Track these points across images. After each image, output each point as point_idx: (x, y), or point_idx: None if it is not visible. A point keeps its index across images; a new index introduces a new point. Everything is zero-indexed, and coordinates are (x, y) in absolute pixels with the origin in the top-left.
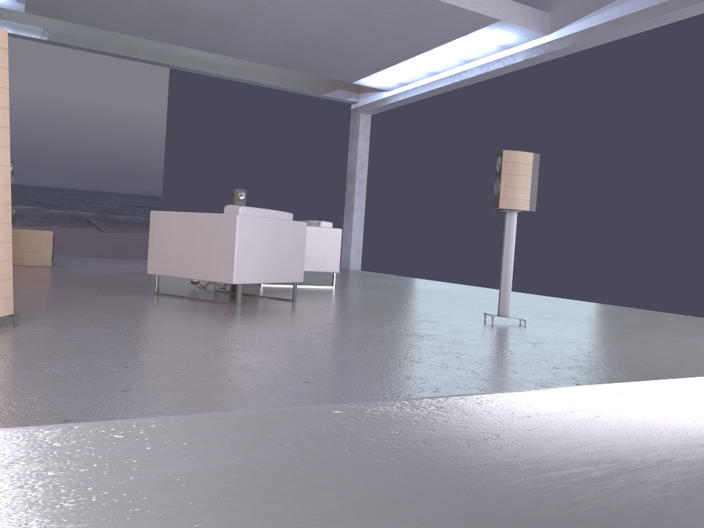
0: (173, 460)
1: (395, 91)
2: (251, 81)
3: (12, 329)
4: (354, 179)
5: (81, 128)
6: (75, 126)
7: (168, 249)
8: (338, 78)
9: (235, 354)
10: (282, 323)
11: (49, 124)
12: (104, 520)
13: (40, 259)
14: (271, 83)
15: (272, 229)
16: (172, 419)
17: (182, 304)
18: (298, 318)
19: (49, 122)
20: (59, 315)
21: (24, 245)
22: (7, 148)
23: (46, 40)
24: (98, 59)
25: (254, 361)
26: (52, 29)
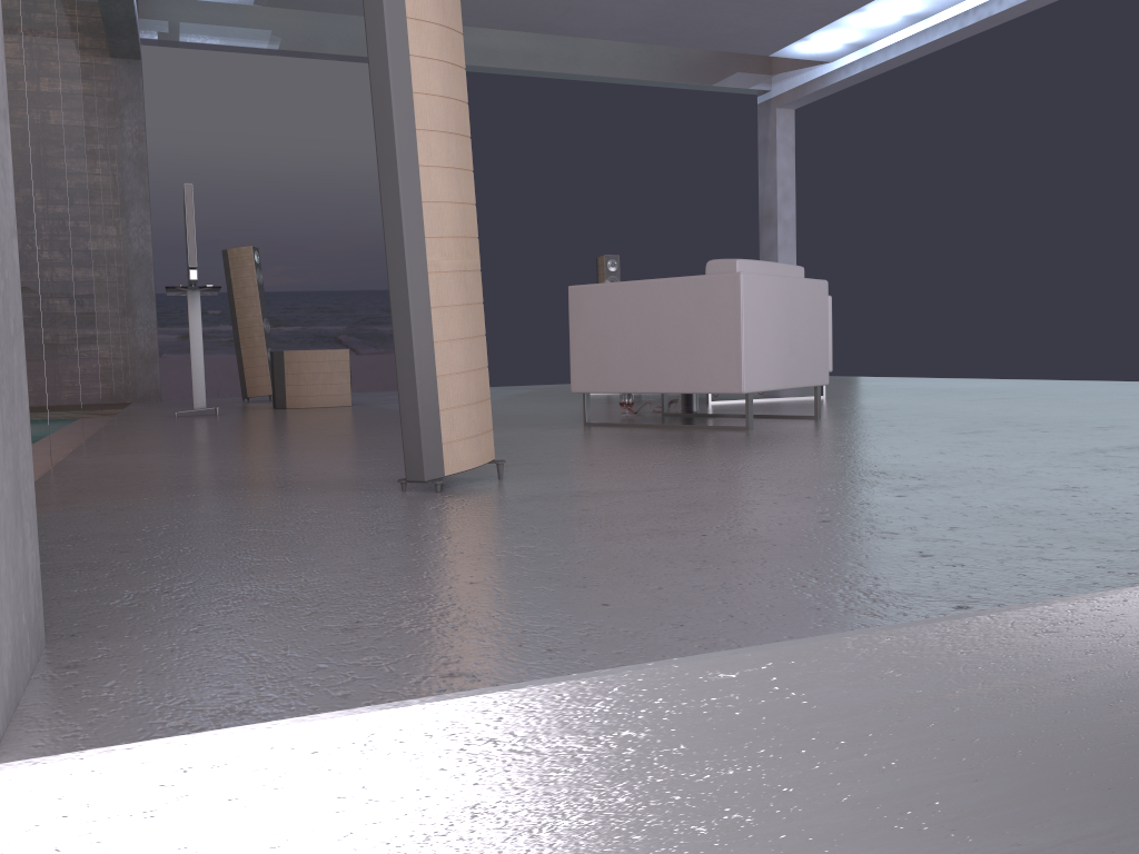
0: (1127, 674)
1: (843, 60)
2: (594, 76)
3: (506, 484)
4: (774, 222)
5: (312, 193)
6: (303, 192)
7: (608, 347)
8: (747, 49)
9: (944, 492)
10: (889, 447)
11: (264, 192)
12: (1035, 794)
13: (335, 395)
14: (628, 76)
15: (786, 296)
16: (1124, 594)
17: (665, 435)
18: (894, 439)
19: (264, 189)
20: (526, 462)
21: (309, 376)
22: (471, 173)
23: (277, 49)
24: (327, 79)
25: (1008, 500)
26: (285, 30)
